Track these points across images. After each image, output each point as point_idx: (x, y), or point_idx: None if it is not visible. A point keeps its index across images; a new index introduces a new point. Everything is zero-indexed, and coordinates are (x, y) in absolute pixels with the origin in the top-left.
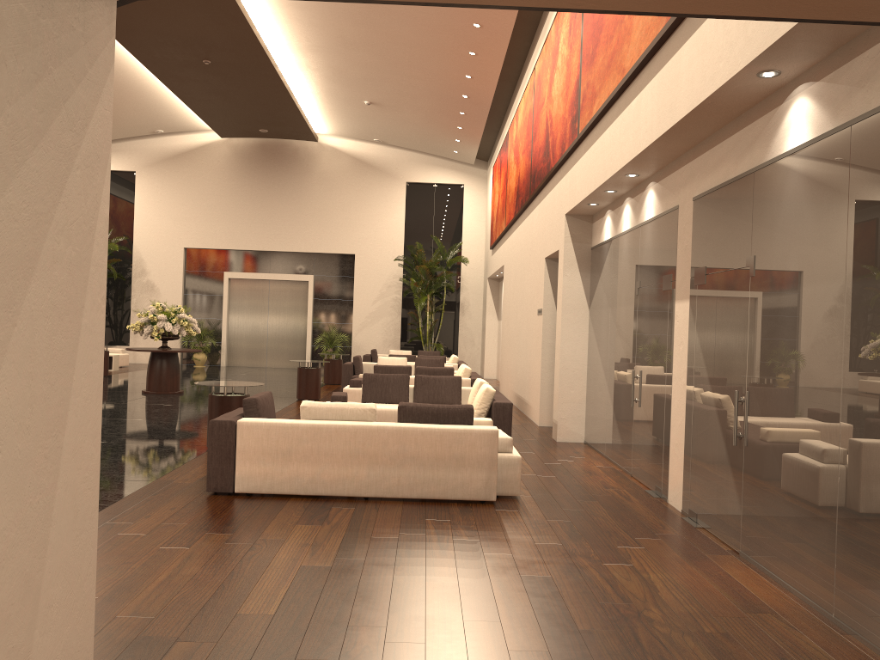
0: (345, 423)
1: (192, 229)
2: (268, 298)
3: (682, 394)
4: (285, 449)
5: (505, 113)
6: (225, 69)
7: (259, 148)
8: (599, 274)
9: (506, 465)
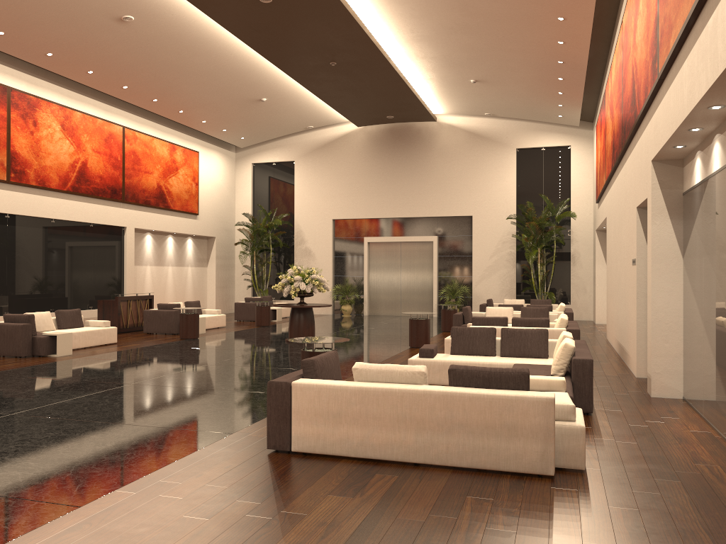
0: (392, 386)
1: (338, 203)
2: (400, 257)
3: None
4: (335, 411)
5: (603, 74)
6: (349, 67)
7: (389, 132)
8: (691, 220)
9: (567, 435)
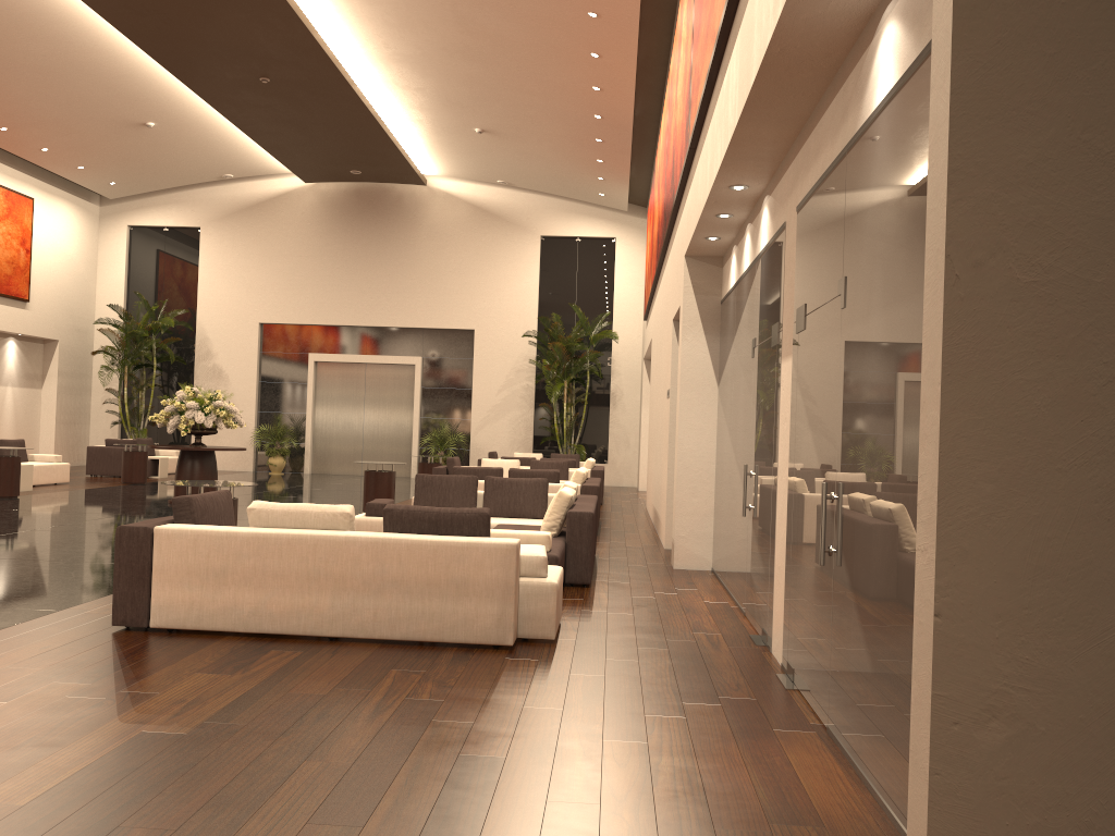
0: (303, 532)
1: (270, 299)
2: (364, 387)
3: (785, 493)
4: (219, 568)
5: (657, 140)
6: (290, 89)
7: (354, 195)
8: (726, 336)
9: (535, 595)
